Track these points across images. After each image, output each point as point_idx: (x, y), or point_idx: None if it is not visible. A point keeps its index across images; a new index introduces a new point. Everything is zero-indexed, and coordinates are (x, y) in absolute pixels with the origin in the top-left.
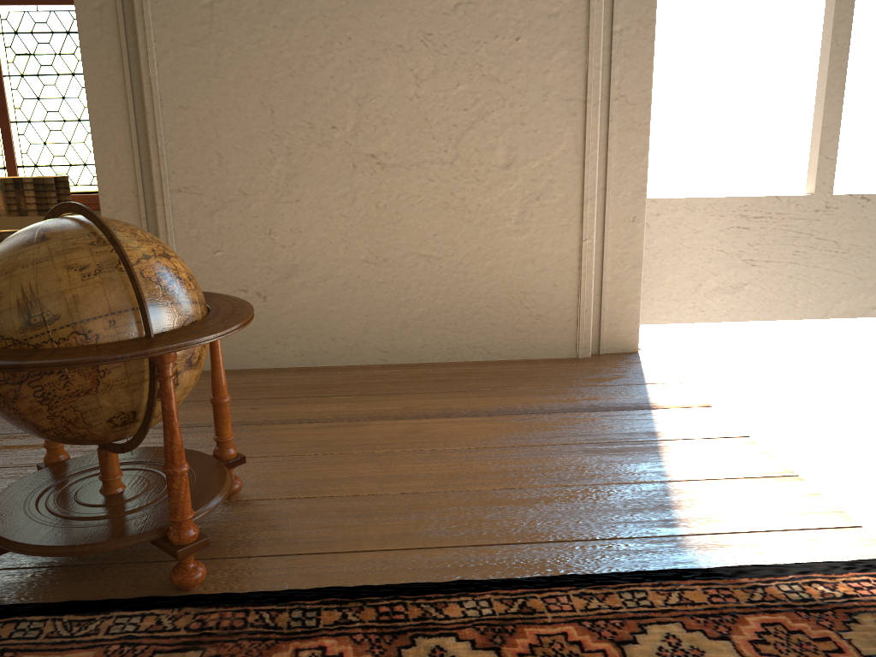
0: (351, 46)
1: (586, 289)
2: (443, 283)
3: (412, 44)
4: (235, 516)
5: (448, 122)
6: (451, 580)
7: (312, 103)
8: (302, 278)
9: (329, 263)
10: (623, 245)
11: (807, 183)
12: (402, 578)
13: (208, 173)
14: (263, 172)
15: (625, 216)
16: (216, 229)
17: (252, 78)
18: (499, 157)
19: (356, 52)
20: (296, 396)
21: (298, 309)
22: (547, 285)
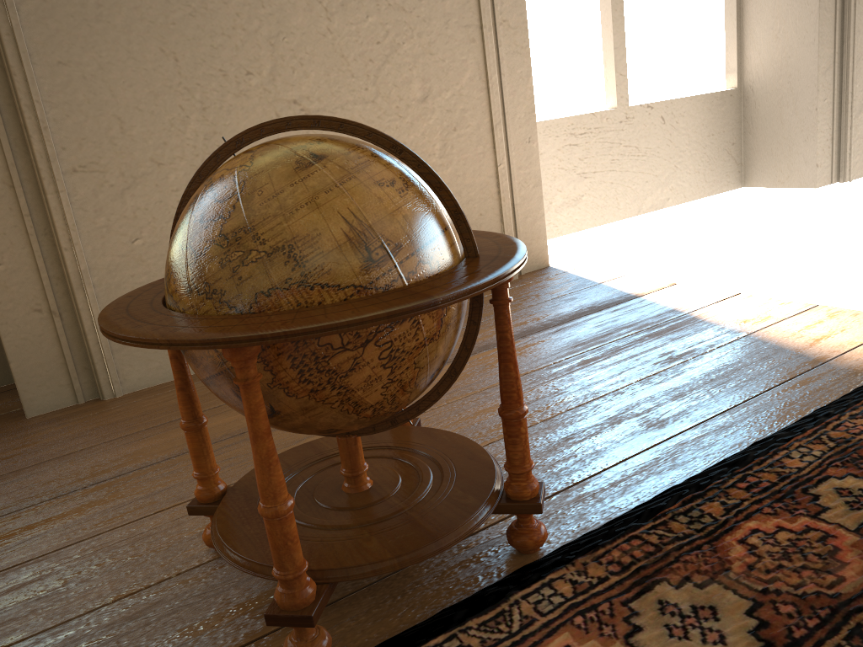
0: None
1: (506, 213)
2: None
3: None
4: None
5: (364, 58)
6: (738, 448)
7: (221, 46)
8: None
9: None
10: (524, 167)
11: (607, 99)
12: (700, 463)
13: (109, 143)
14: (177, 134)
15: (522, 137)
16: (131, 212)
17: (146, 20)
18: (415, 91)
19: None
20: None
21: None
22: (474, 215)
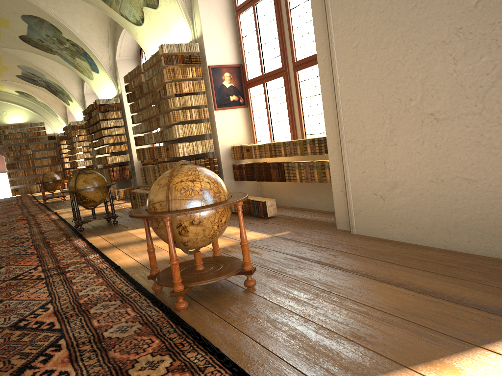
0: (416, 49)
1: None
2: (479, 199)
3: (450, 38)
4: (235, 295)
5: (476, 85)
6: (220, 347)
7: (399, 87)
8: (400, 189)
9: (412, 181)
10: None
11: None
12: (214, 338)
13: (358, 132)
14: (380, 129)
15: None
16: (363, 161)
17: (373, 79)
18: None
19: (419, 52)
20: (363, 255)
21: (398, 207)
22: None
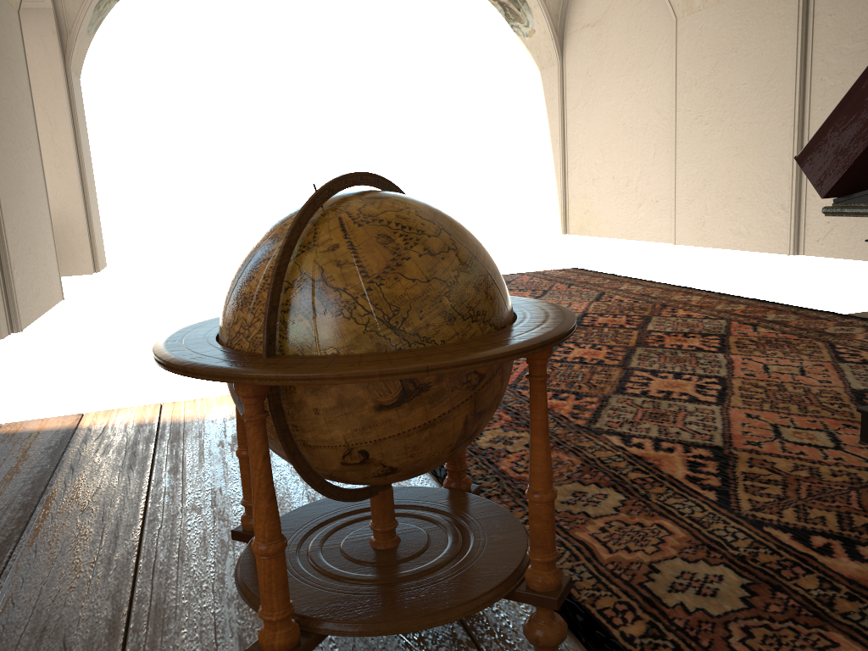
0: None
1: None
2: None
3: None
4: None
5: None
6: None
7: None
8: None
9: None
10: None
11: None
12: None
13: None
14: None
15: None
16: None
17: None
18: None
19: None
20: None
21: None
22: None
